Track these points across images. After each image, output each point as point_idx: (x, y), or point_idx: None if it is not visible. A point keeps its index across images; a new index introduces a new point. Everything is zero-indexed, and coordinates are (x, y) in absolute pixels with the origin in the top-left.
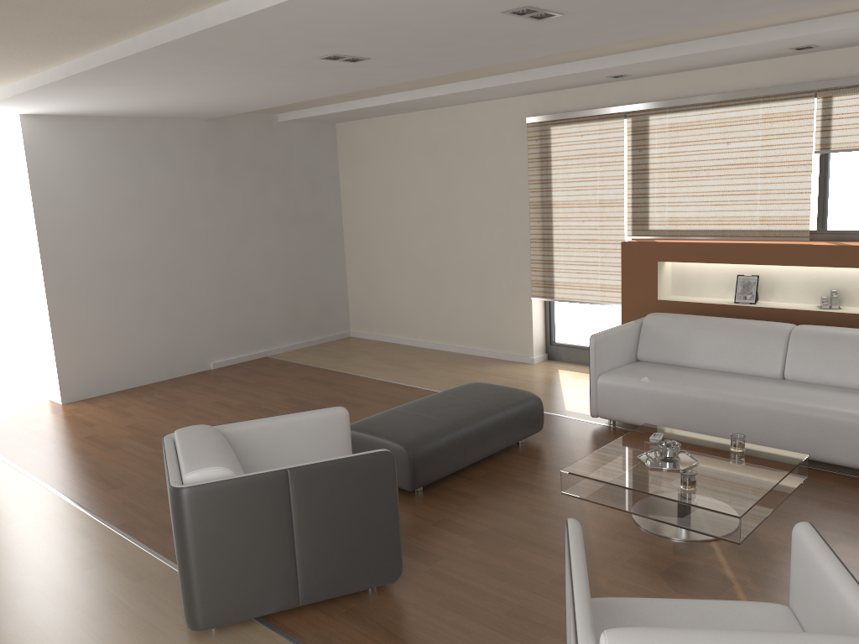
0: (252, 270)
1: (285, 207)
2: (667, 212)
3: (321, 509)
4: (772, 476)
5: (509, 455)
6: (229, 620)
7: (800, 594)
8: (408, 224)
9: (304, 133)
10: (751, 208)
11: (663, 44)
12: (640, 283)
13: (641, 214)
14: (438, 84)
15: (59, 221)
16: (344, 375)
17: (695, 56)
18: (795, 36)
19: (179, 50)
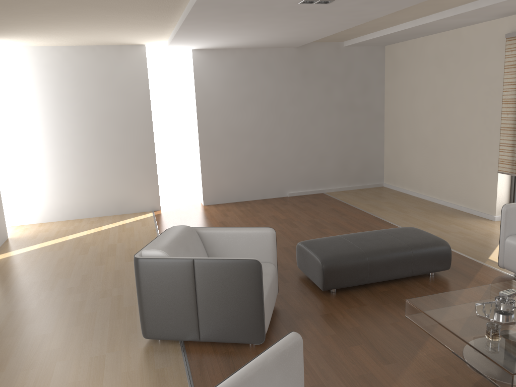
0: (318, 139)
1: (343, 101)
2: None
3: (213, 287)
4: None
5: (413, 282)
6: (160, 337)
7: None
8: (421, 113)
9: (361, 53)
10: None
11: None
12: None
13: None
14: (429, 13)
15: (208, 107)
16: (356, 210)
17: None
18: None
19: (210, 6)
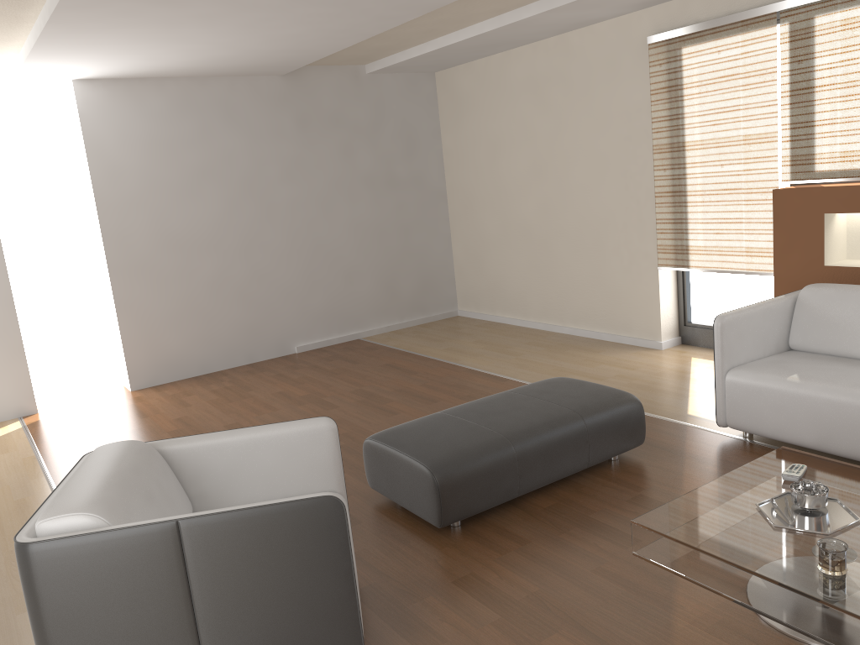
0: (340, 243)
1: (377, 171)
2: (838, 145)
3: (233, 578)
4: None
5: (592, 478)
6: None
7: None
8: (513, 183)
9: (397, 86)
10: None
11: None
12: (799, 244)
13: (801, 150)
14: (527, 1)
15: (120, 195)
16: (431, 361)
17: None
18: None
19: None
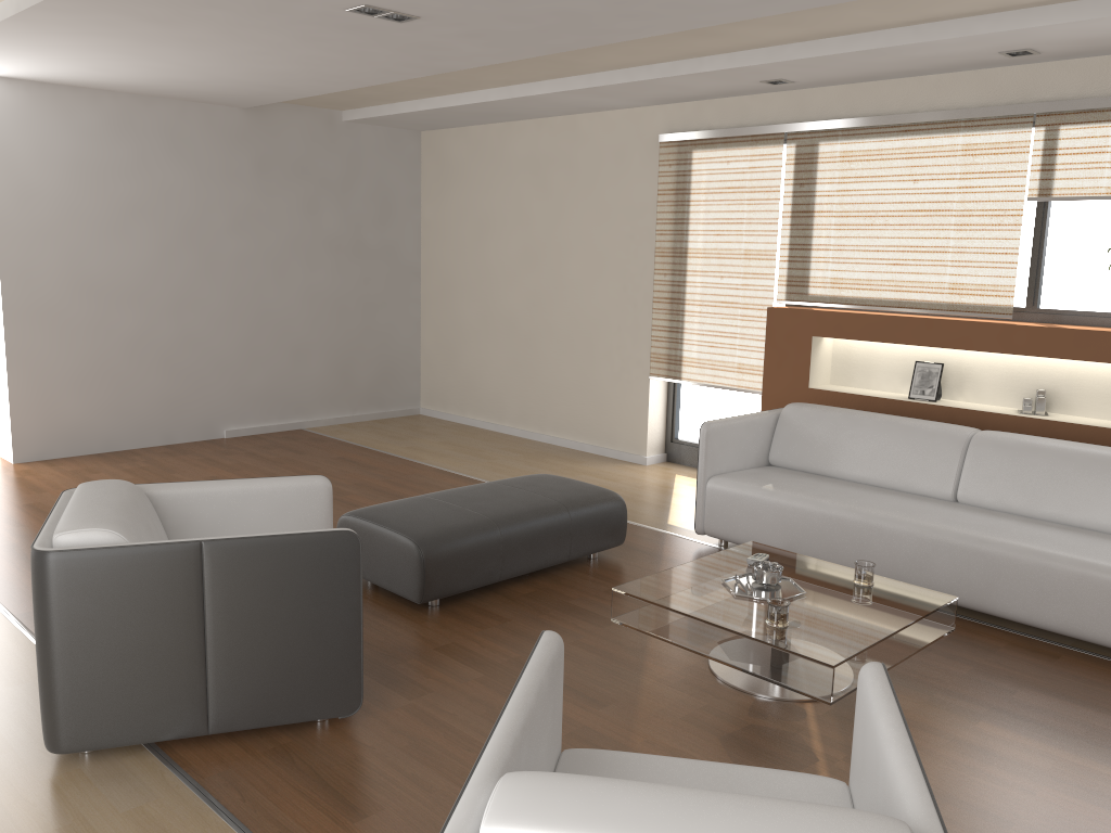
0: (291, 313)
1: (343, 235)
2: (830, 271)
3: (248, 602)
4: (897, 619)
5: (571, 572)
6: (104, 744)
7: (857, 764)
8: (501, 269)
9: (376, 140)
10: (939, 271)
11: (829, 34)
12: (788, 365)
13: (796, 271)
14: (541, 78)
15: (30, 222)
16: (392, 458)
17: (871, 55)
18: (1001, 30)
19: None
